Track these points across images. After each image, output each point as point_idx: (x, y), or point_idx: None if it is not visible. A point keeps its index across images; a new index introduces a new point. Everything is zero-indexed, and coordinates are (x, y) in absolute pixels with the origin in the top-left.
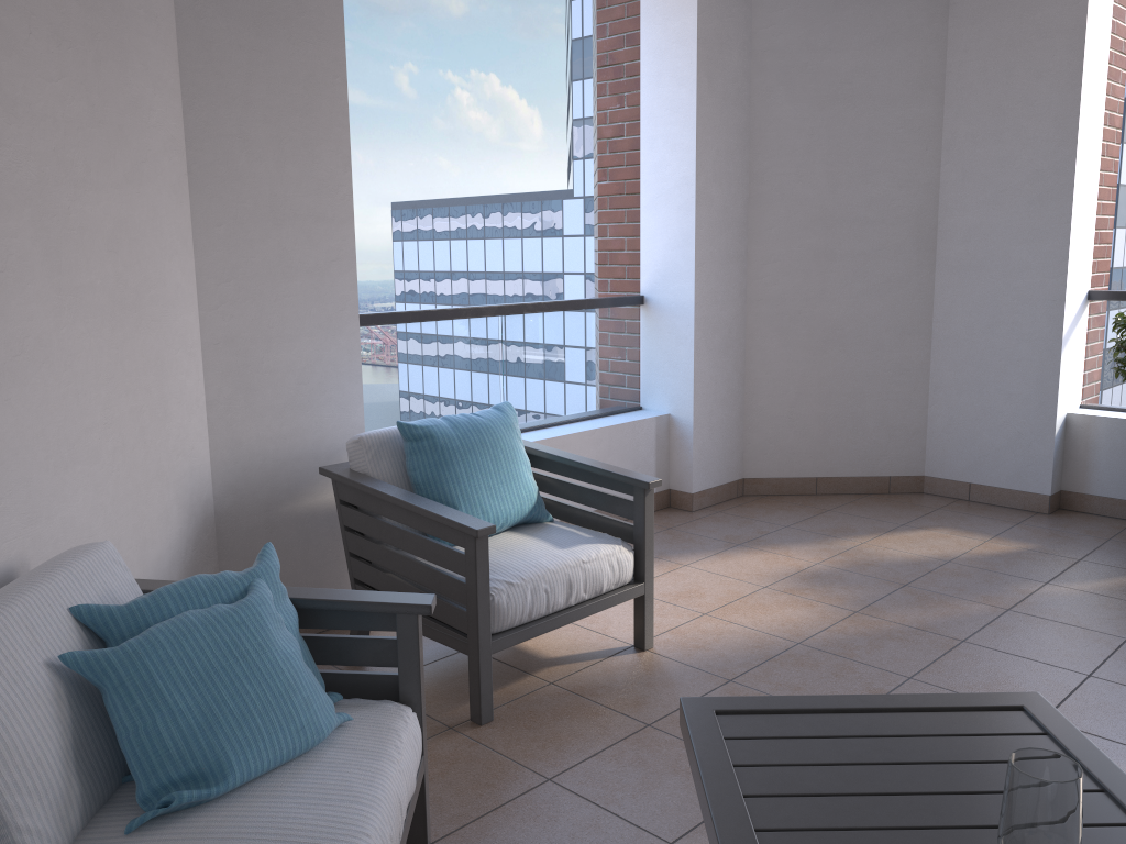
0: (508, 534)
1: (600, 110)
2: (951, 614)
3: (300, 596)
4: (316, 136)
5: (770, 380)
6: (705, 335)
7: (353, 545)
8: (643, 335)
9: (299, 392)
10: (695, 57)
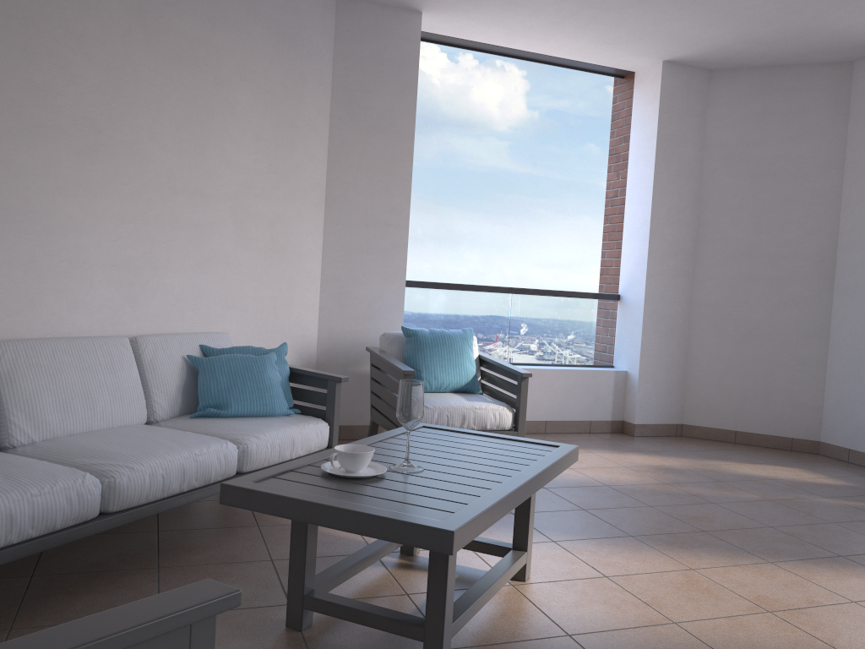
0: (449, 393)
1: (608, 181)
2: (726, 494)
3: (294, 367)
4: (392, 185)
5: (705, 359)
6: (652, 321)
7: (372, 386)
8: (618, 320)
9: (367, 311)
10: (655, 148)
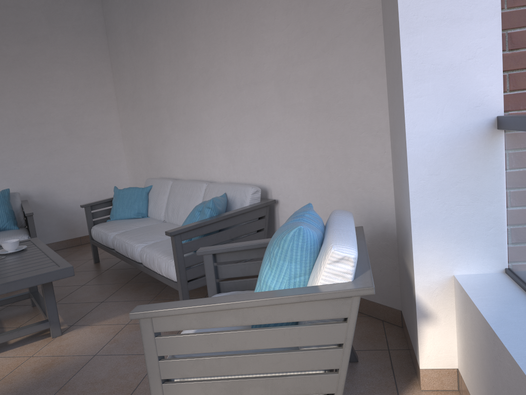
0: None
1: None
2: None
3: (206, 218)
4: None
5: None
6: None
7: None
8: None
9: (400, 176)
10: None
